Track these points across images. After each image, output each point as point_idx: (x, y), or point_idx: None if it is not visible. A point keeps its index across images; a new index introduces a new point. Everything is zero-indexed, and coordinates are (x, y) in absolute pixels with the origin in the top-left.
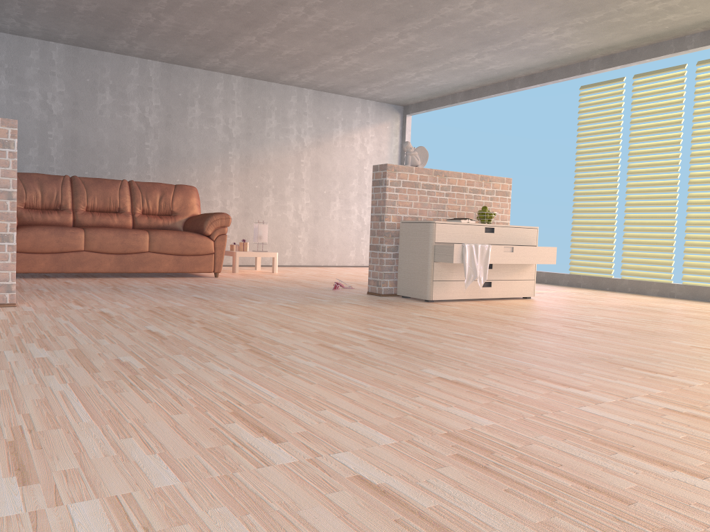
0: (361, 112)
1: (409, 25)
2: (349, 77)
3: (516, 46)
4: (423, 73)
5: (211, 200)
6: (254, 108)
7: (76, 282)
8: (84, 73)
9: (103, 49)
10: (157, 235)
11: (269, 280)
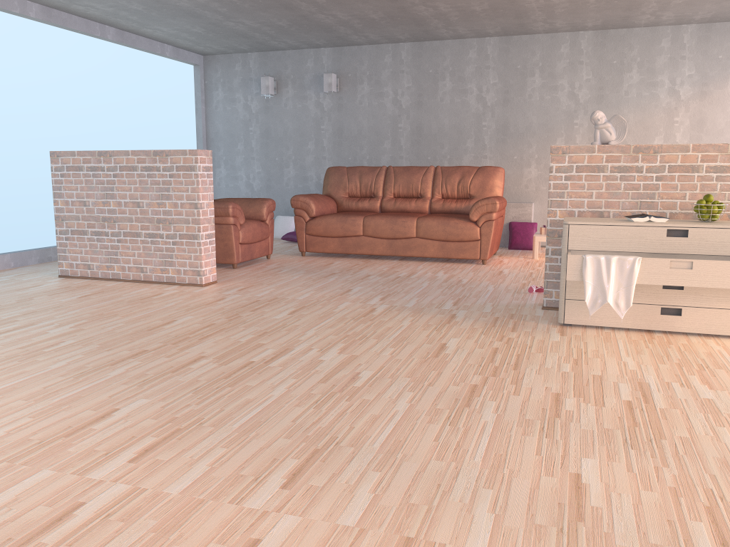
0: None
1: None
2: (717, 2)
3: None
4: None
5: None
6: (607, 64)
7: (336, 264)
8: (427, 65)
9: (441, 39)
10: (423, 221)
11: (524, 272)
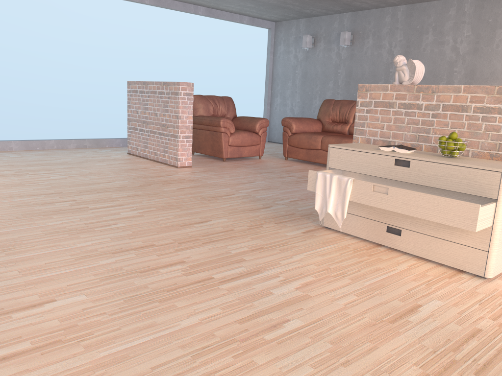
0: None
1: None
2: None
3: None
4: None
5: None
6: None
7: (291, 167)
8: (415, 22)
9: (427, 0)
10: None
11: None
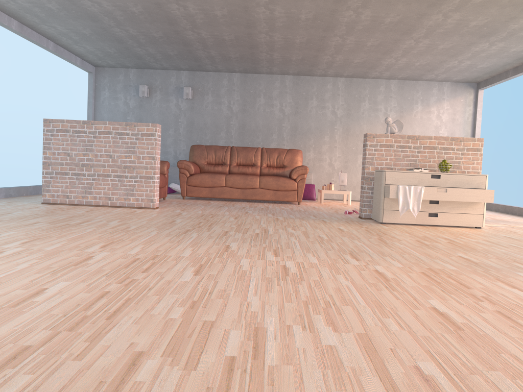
0: (438, 91)
1: (414, 35)
2: (413, 70)
3: (513, 34)
4: (463, 60)
5: (322, 158)
6: (352, 97)
7: (213, 202)
8: (249, 87)
9: (259, 73)
10: (263, 178)
11: (326, 207)
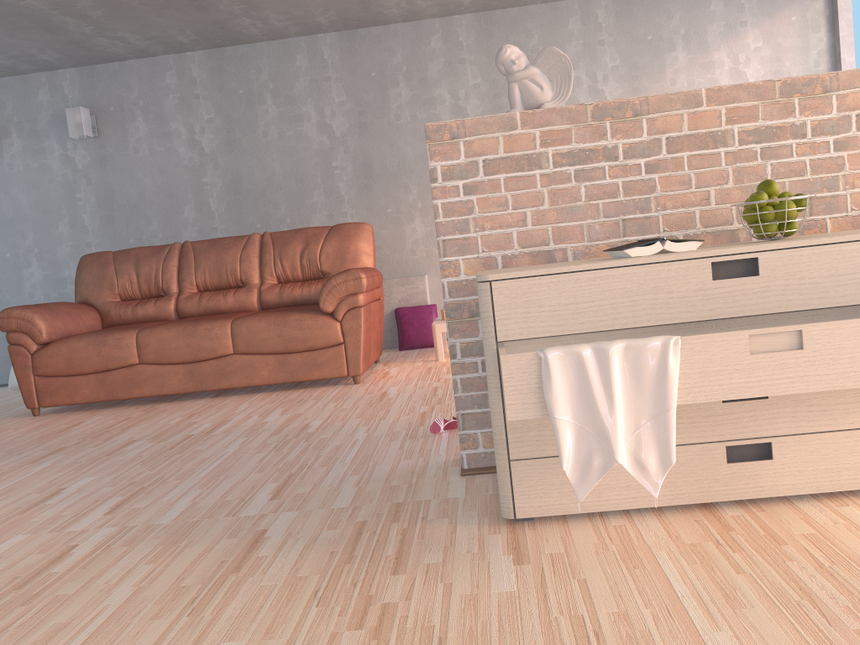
0: (725, 6)
1: None
2: None
3: None
4: None
5: None
6: None
7: (84, 425)
8: (234, 83)
9: (249, 40)
10: (242, 324)
11: (423, 388)
